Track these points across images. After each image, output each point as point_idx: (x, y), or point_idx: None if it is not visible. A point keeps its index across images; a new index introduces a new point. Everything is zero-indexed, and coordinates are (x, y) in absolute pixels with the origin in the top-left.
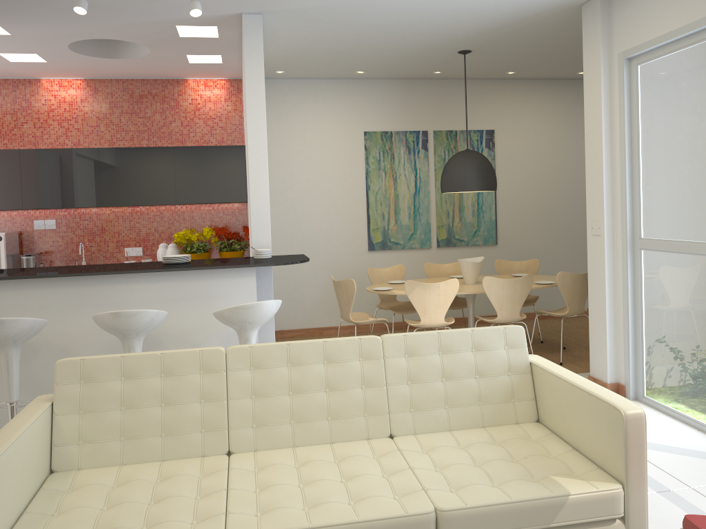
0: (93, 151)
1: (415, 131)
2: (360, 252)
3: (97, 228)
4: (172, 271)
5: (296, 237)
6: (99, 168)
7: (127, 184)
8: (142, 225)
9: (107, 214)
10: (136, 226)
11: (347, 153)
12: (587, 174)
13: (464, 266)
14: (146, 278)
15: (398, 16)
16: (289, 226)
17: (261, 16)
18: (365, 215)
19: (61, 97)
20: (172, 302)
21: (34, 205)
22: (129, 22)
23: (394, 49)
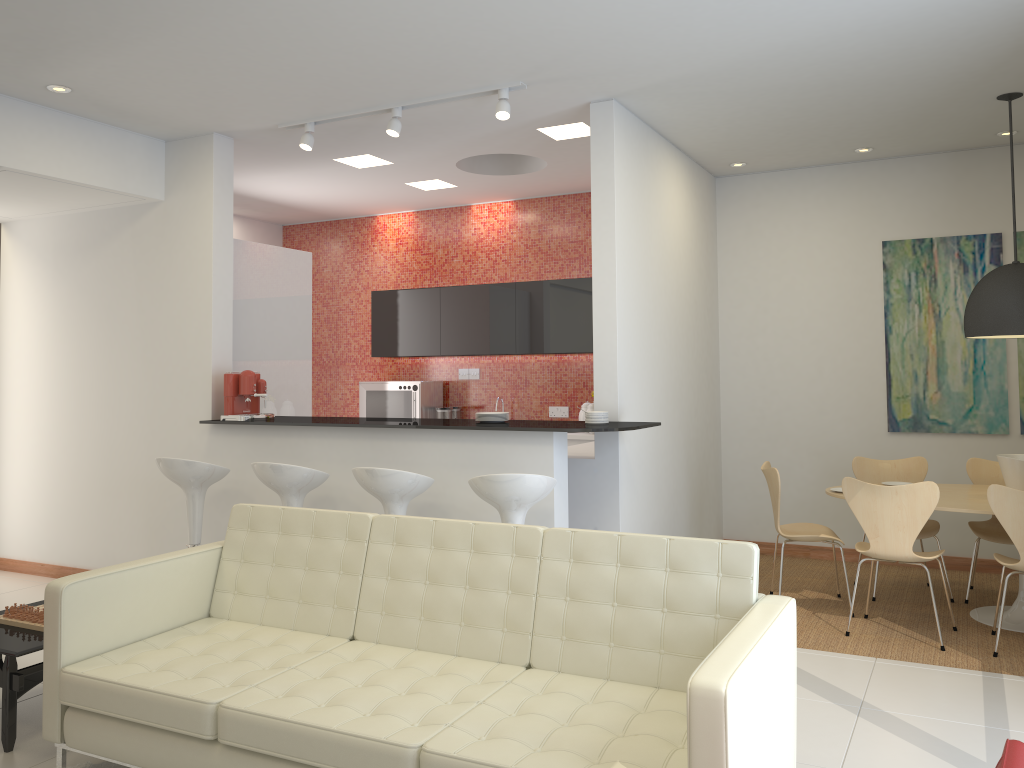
0: (510, 286)
1: (976, 235)
2: (874, 433)
3: (520, 380)
4: (461, 430)
5: (770, 403)
6: (515, 307)
7: (544, 326)
8: (569, 378)
9: (532, 363)
10: (562, 380)
11: (854, 277)
12: None
13: (1004, 467)
14: (436, 436)
15: (810, 67)
16: (760, 388)
17: (613, 102)
18: (884, 375)
19: (490, 224)
20: (460, 467)
21: (450, 351)
22: (484, 133)
23: (872, 111)
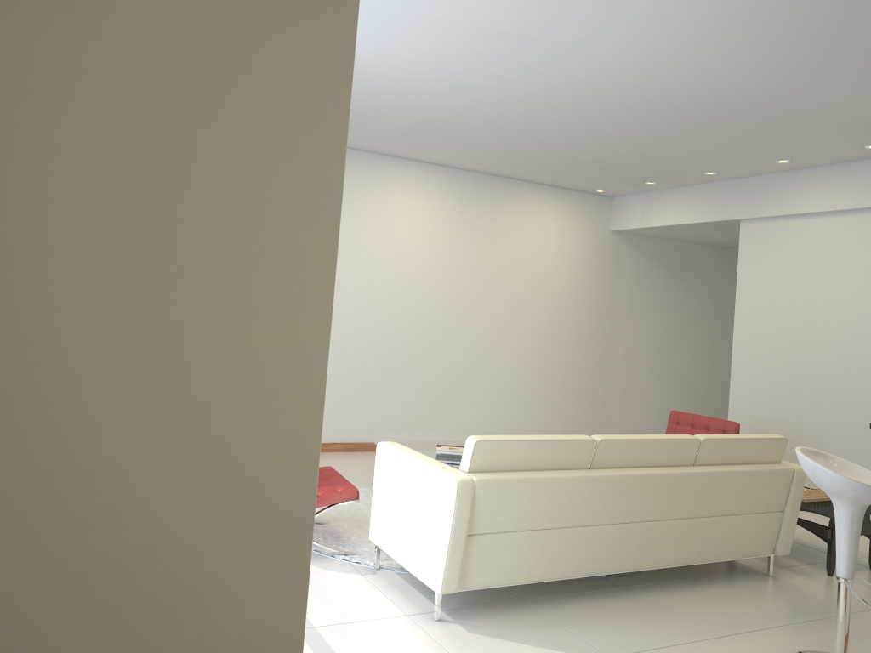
0: None
1: None
2: None
3: None
4: None
5: None
6: None
7: None
8: None
9: None
10: None
11: None
12: (338, 188)
13: None
14: None
15: None
16: None
17: None
18: None
19: None
20: None
21: None
22: None
23: None
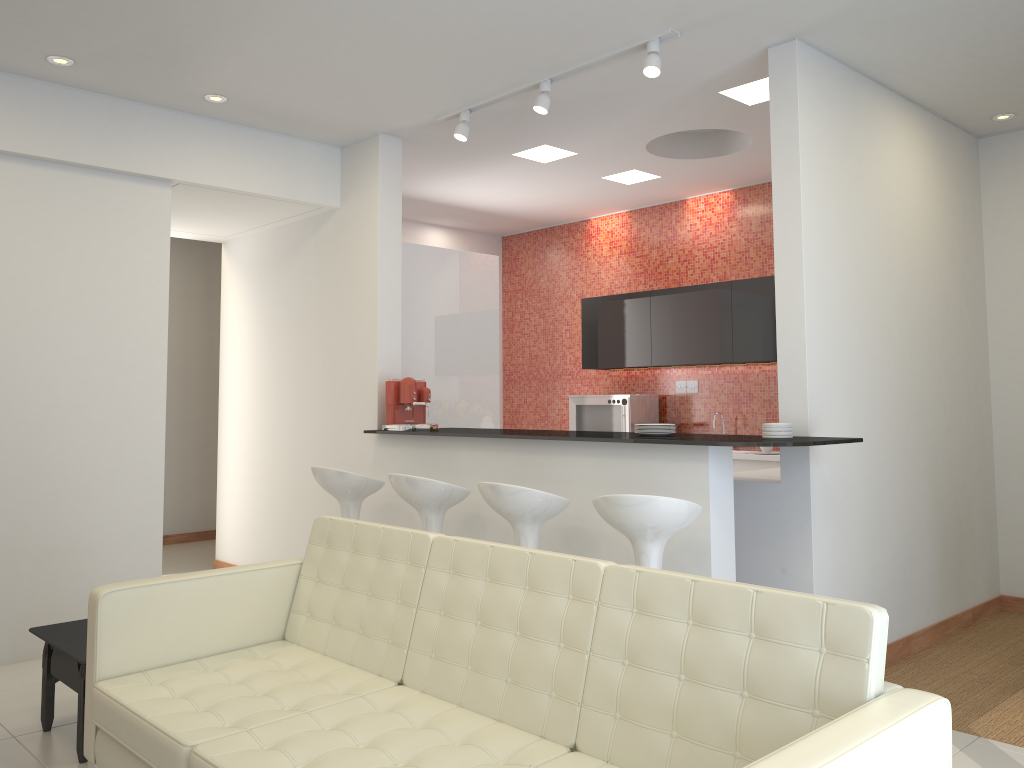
0: (725, 285)
1: None
2: None
3: (743, 393)
4: (608, 443)
5: None
6: (731, 308)
7: (764, 329)
8: None
9: (756, 374)
10: None
11: None
12: None
13: None
14: (581, 450)
15: None
16: None
17: (795, 42)
18: None
19: (707, 218)
20: (607, 487)
21: (662, 361)
22: (659, 104)
23: None
